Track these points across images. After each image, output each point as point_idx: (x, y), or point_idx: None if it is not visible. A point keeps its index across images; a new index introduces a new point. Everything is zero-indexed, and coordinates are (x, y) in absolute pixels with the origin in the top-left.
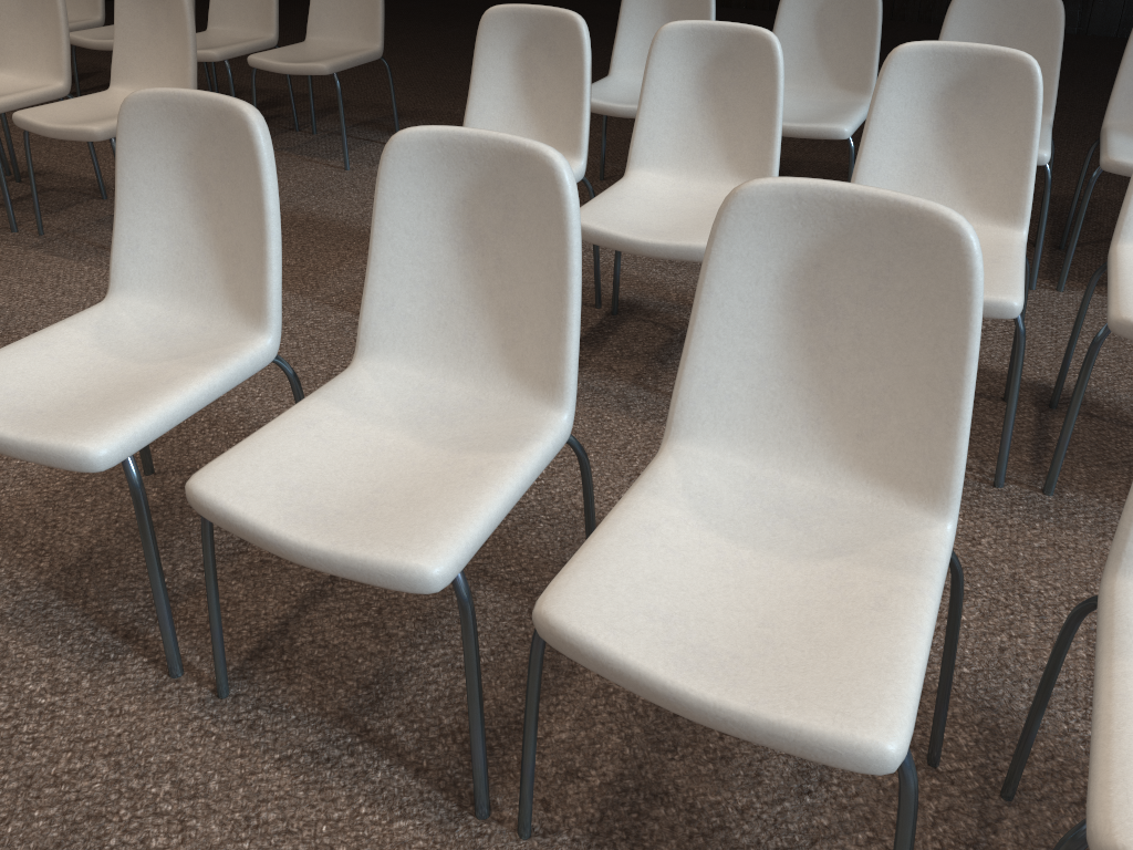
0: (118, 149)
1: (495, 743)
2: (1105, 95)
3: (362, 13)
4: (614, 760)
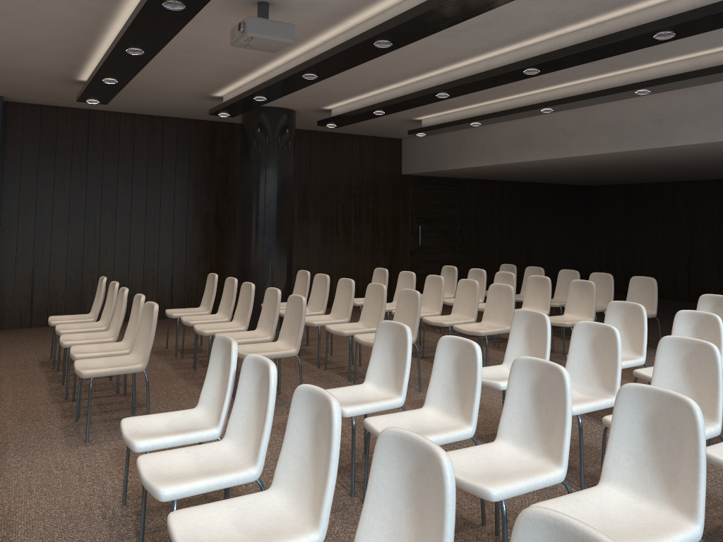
0: (605, 314)
1: None
2: None
3: (648, 300)
4: None
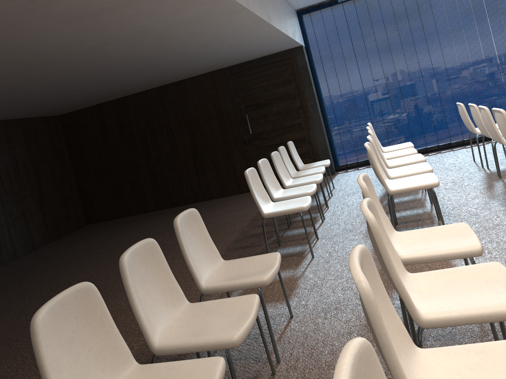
0: None
1: None
2: (126, 240)
3: (202, 250)
4: None
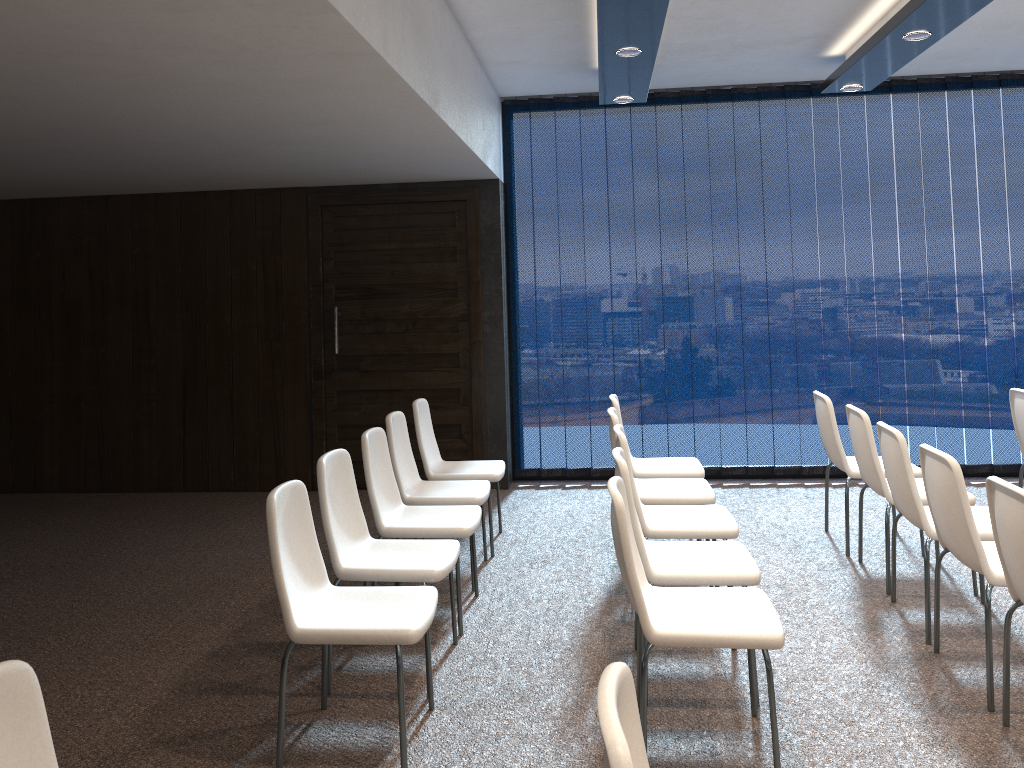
0: None
1: (1015, 657)
2: None
3: None
4: (981, 639)
